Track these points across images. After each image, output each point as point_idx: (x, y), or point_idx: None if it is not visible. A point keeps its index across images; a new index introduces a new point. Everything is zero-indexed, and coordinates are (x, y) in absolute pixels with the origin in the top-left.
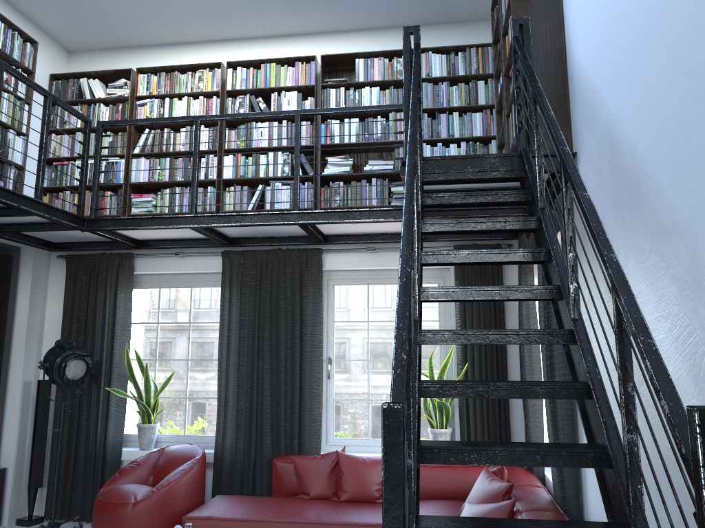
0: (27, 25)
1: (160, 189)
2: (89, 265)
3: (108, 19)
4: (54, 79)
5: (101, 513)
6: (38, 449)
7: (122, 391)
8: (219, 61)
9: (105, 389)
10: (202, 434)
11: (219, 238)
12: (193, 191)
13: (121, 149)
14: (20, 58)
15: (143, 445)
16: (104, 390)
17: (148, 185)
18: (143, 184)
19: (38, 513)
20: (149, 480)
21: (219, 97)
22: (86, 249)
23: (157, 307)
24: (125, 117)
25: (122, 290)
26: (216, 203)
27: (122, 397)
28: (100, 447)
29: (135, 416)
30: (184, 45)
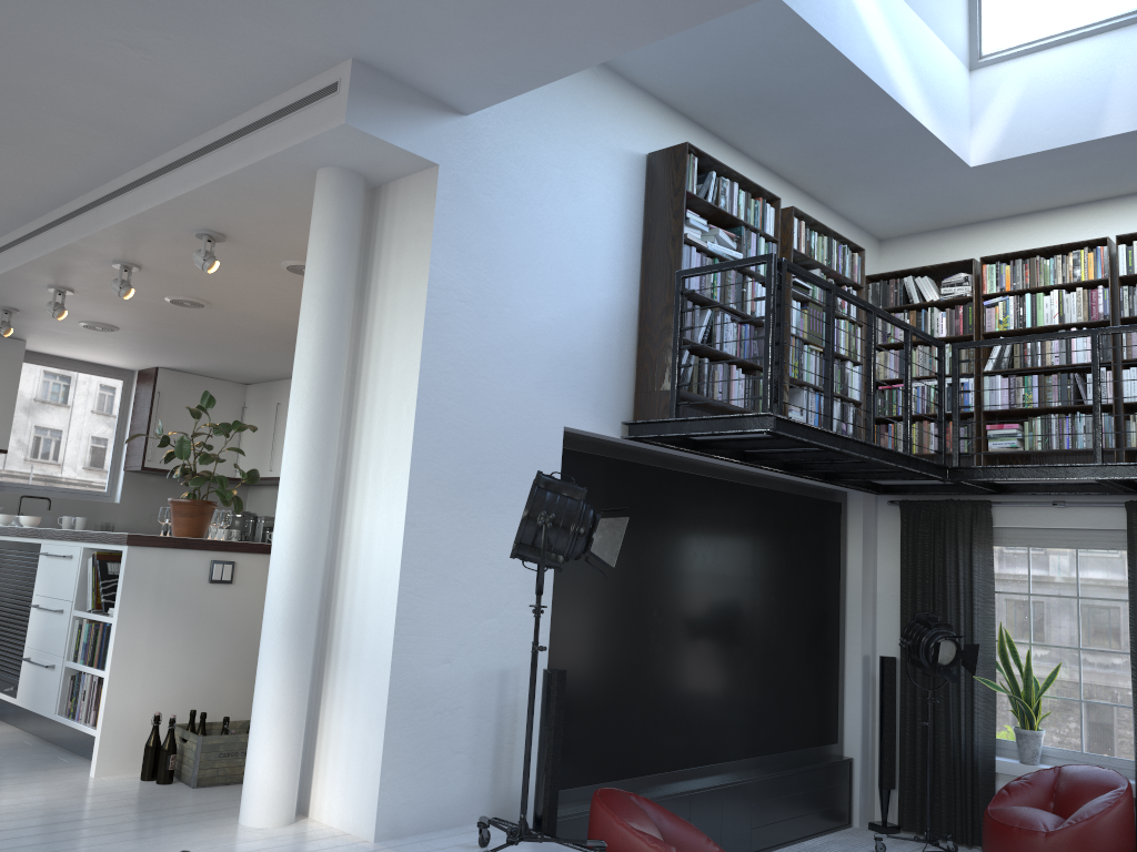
0: (842, 225)
1: (1021, 414)
2: (932, 515)
3: (941, 202)
4: (869, 280)
5: (1000, 837)
6: (888, 741)
7: (993, 683)
8: (1096, 230)
9: (968, 677)
10: (1109, 754)
11: (1124, 485)
12: (1095, 431)
13: (967, 366)
14: (850, 274)
15: (1025, 757)
16: (966, 678)
17: (1007, 412)
18: (1001, 411)
19: (888, 820)
20: (1048, 807)
21: (1104, 285)
22: (924, 494)
23: (1025, 573)
24: (969, 323)
25: (979, 549)
26: (1115, 437)
27: (995, 690)
28: (967, 752)
29: (1006, 716)
30: (1041, 214)
